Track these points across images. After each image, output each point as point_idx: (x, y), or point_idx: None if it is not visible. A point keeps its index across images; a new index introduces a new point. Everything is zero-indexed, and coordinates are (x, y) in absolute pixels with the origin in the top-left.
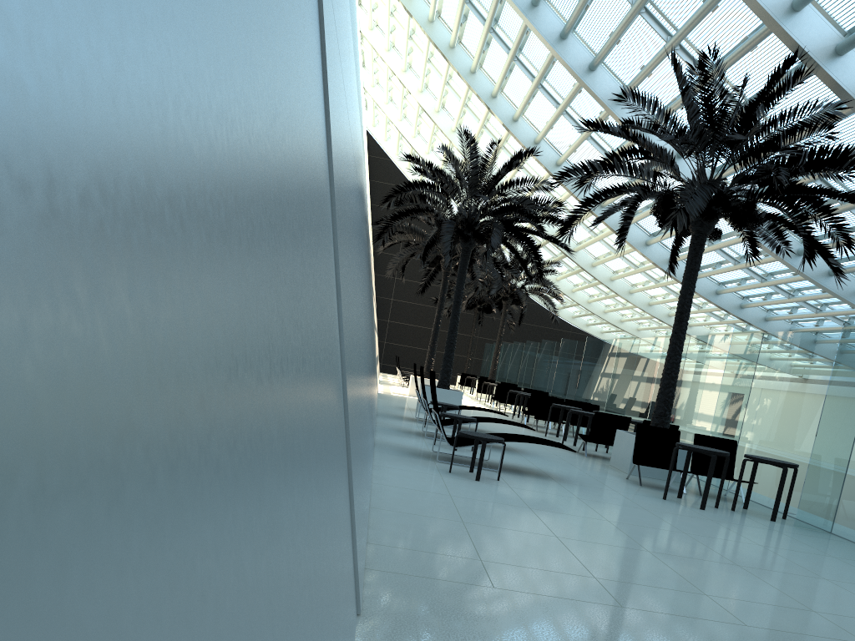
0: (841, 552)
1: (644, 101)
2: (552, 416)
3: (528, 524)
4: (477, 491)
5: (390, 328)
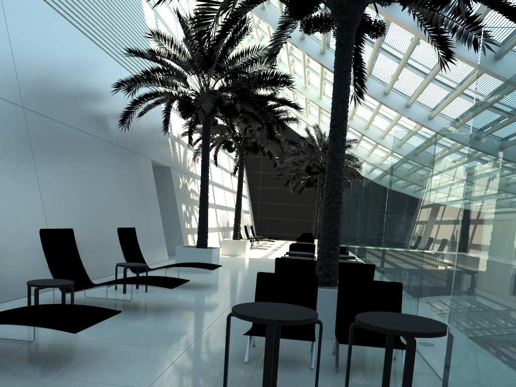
0: None
1: None
2: None
3: None
4: None
5: (260, 207)
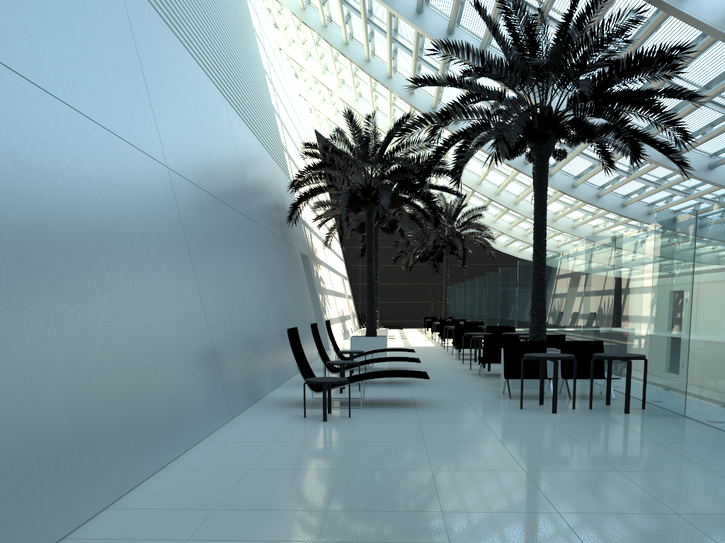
0: (674, 436)
1: (456, 49)
2: (473, 344)
3: (323, 460)
4: (310, 432)
5: (362, 290)
